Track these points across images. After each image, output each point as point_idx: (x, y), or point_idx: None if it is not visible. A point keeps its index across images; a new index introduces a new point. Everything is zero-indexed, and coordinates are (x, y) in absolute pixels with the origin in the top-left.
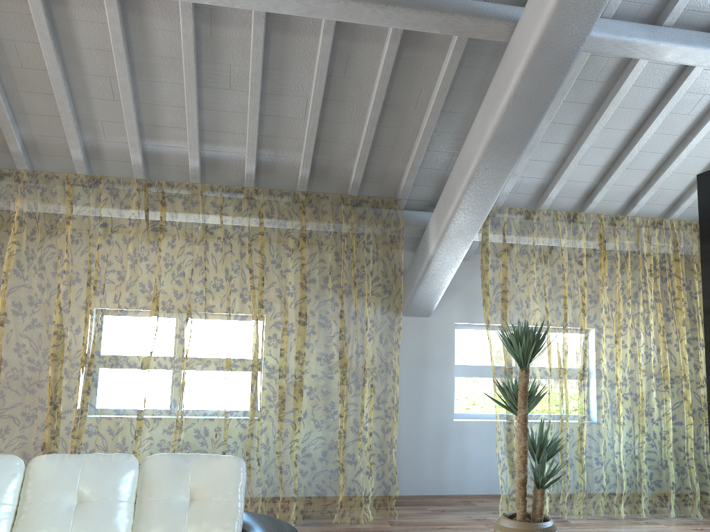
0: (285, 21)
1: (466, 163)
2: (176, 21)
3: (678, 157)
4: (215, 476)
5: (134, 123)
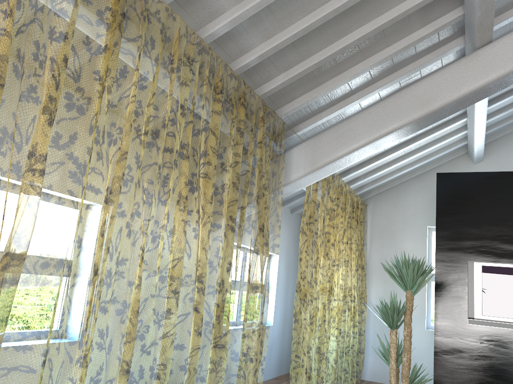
0: None
1: (388, 118)
2: None
3: (390, 155)
4: None
5: None
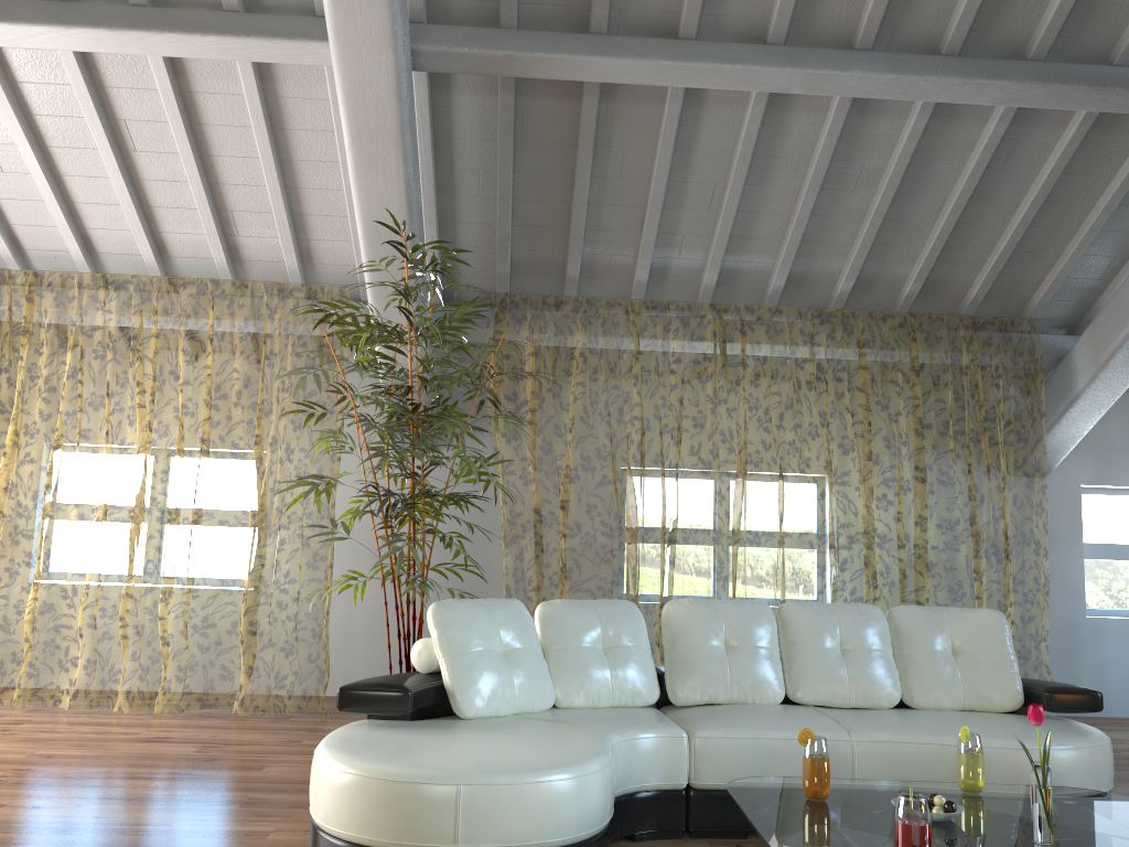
0: (950, 109)
1: None
2: (820, 116)
3: None
4: (978, 628)
5: (726, 236)
